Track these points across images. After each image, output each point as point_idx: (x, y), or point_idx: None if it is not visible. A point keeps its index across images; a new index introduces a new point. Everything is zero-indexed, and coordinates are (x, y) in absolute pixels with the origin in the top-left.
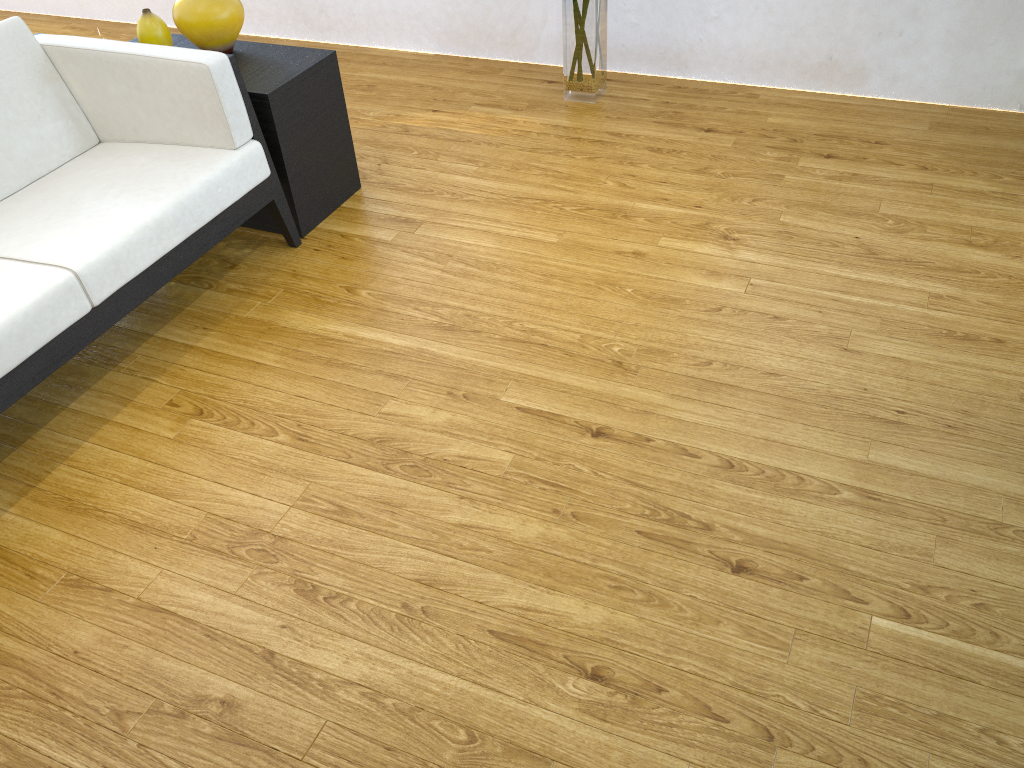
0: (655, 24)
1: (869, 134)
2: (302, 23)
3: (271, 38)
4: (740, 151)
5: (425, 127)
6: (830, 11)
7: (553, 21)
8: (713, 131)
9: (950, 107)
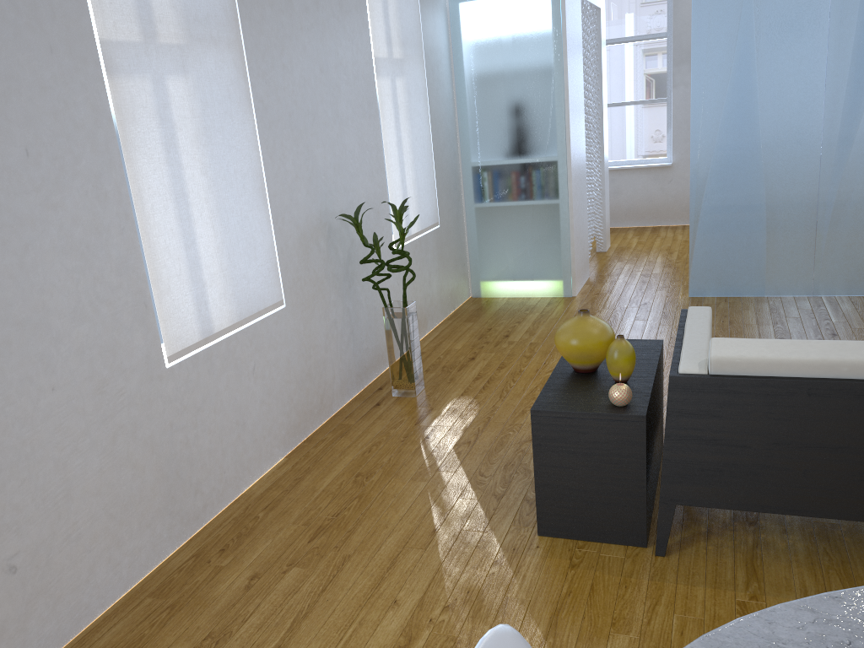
0: (372, 342)
1: (479, 330)
2: (178, 525)
3: (150, 575)
4: (501, 351)
5: (461, 436)
6: (414, 296)
7: (337, 373)
8: (473, 357)
9: (446, 319)
